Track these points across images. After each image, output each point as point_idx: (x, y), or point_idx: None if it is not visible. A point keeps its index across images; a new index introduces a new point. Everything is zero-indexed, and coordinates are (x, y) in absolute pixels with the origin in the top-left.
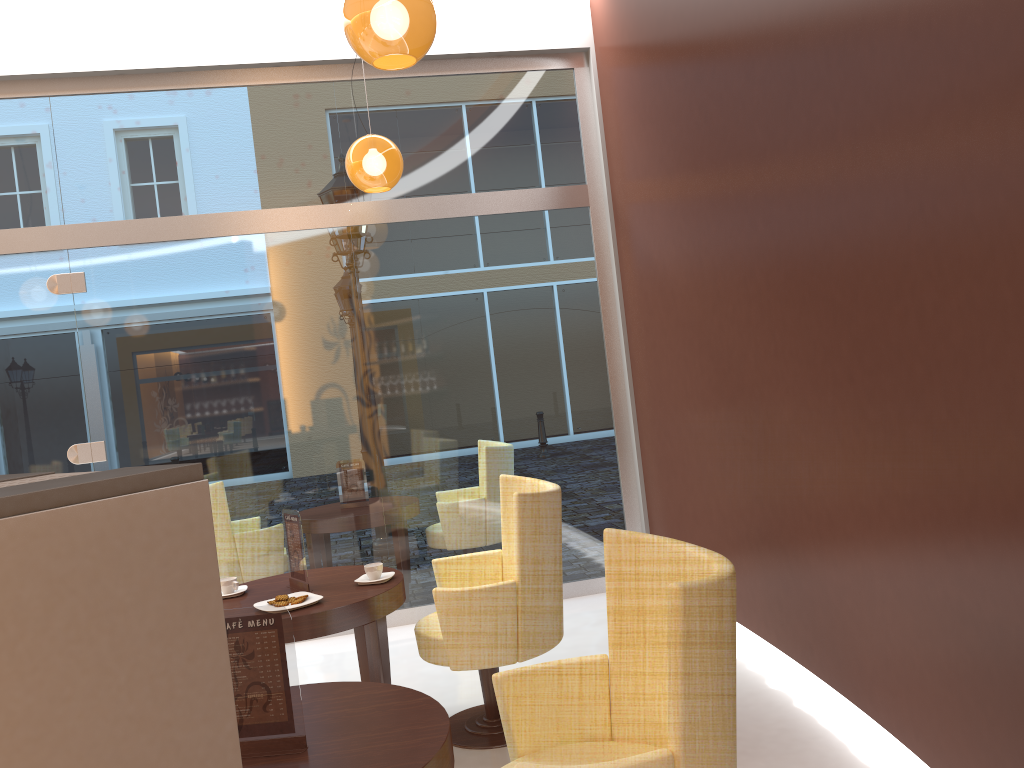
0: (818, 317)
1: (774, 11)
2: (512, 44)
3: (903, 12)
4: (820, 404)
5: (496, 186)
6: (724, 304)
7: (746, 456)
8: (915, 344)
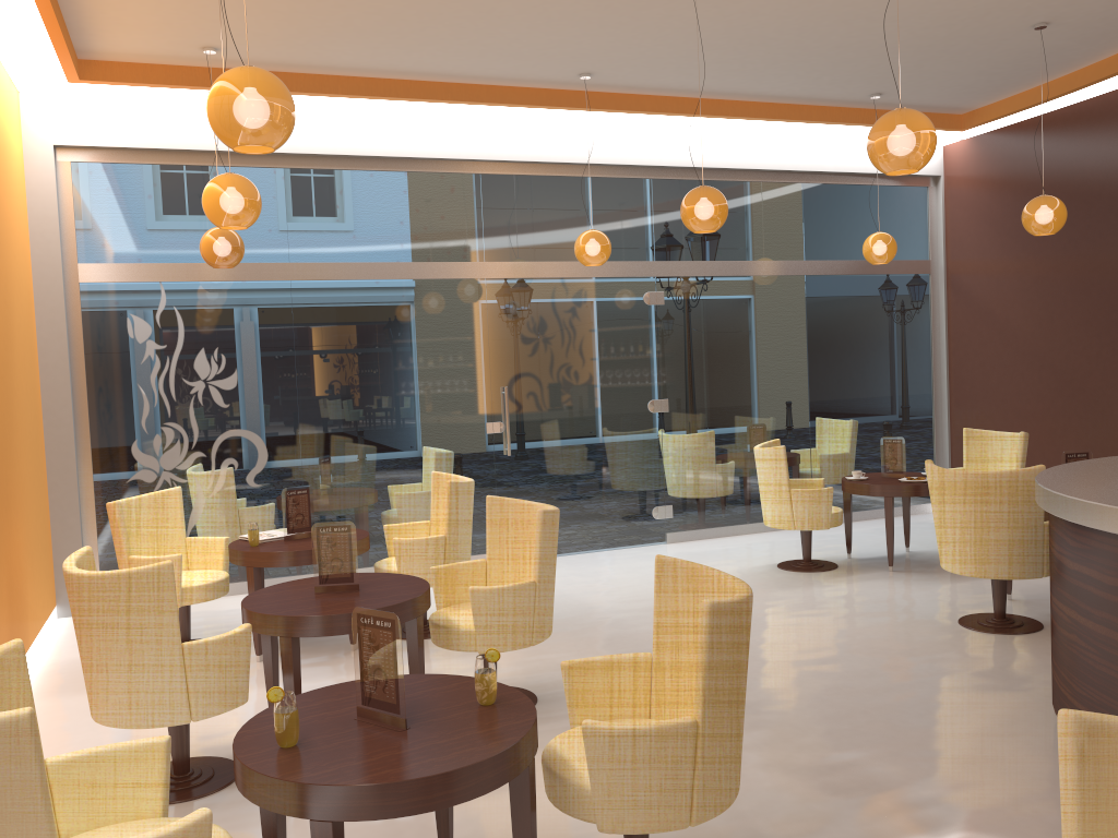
0: None
1: None
2: None
3: None
4: None
5: None
6: (1073, 345)
7: (1080, 425)
8: None
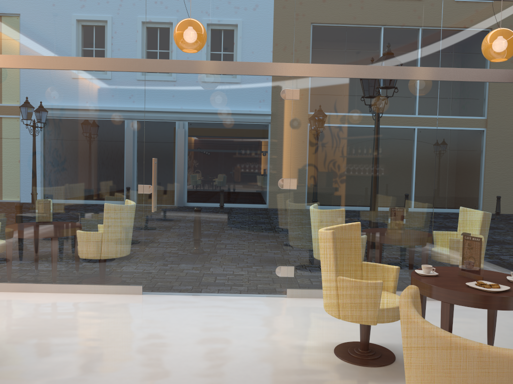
0: None
1: None
2: None
3: None
4: None
5: None
6: None
7: None
8: None
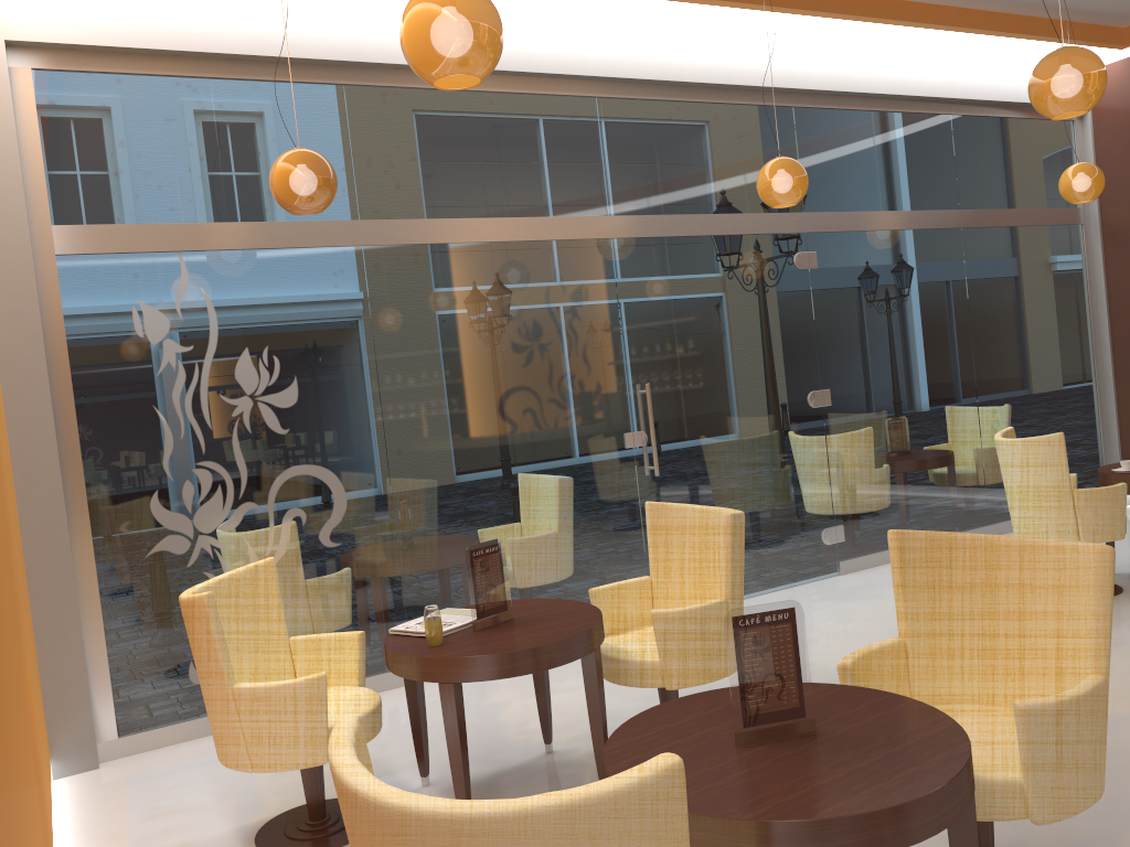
0: None
1: None
2: None
3: None
4: None
5: (1036, 204)
6: None
7: None
8: None
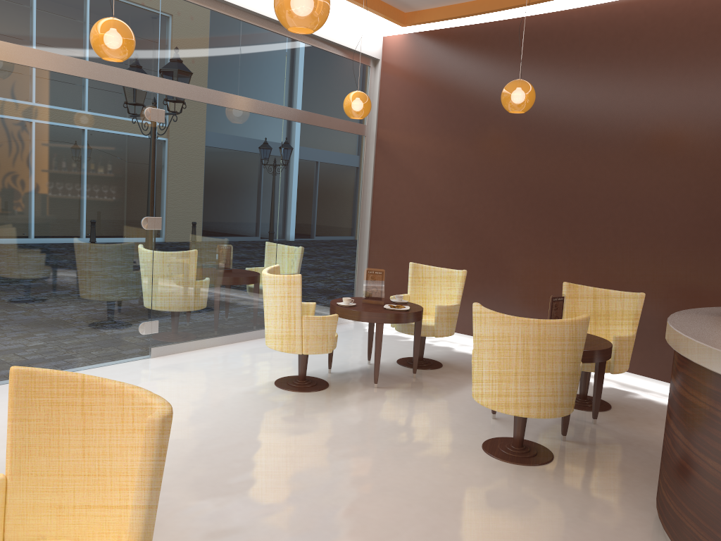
0: (549, 221)
1: (552, 114)
2: (357, 47)
3: (633, 148)
4: (541, 249)
5: (337, 115)
6: (476, 204)
7: (475, 264)
8: (609, 237)
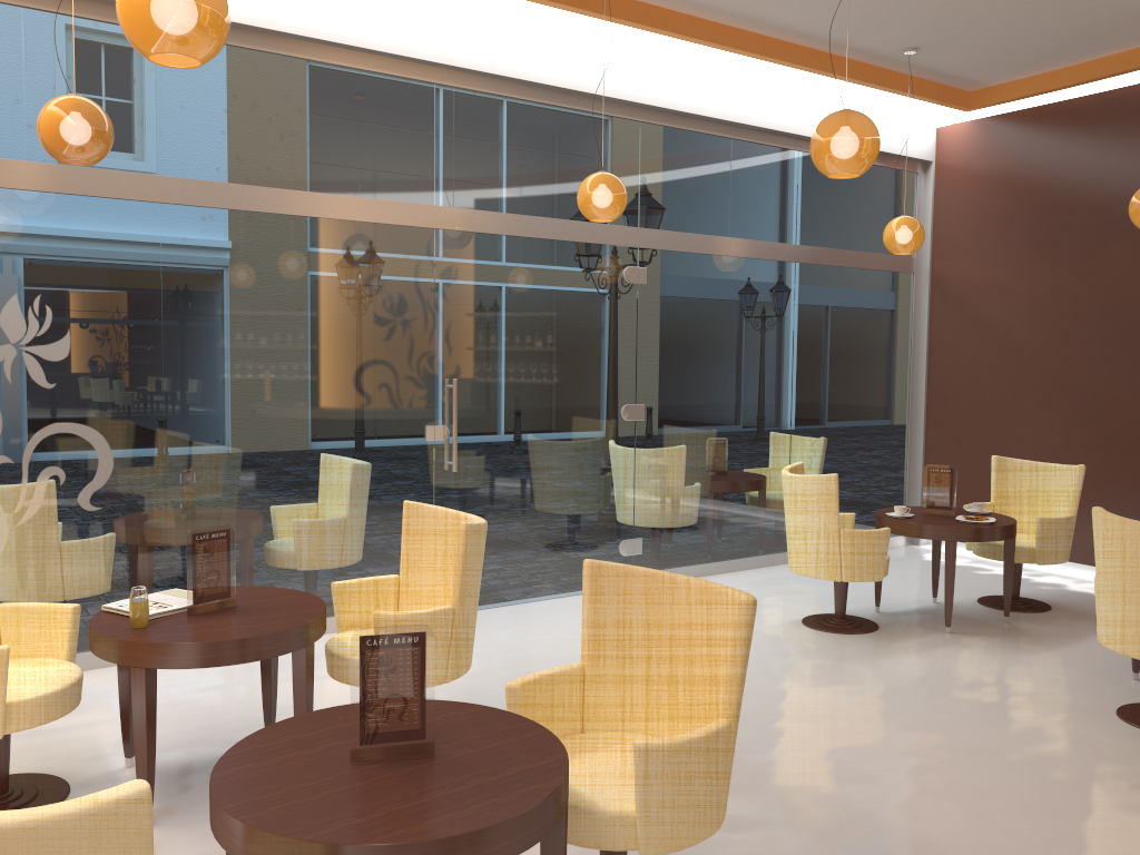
0: None
1: None
2: (897, 149)
3: None
4: None
5: (871, 249)
6: (1098, 365)
7: (1101, 457)
8: None
